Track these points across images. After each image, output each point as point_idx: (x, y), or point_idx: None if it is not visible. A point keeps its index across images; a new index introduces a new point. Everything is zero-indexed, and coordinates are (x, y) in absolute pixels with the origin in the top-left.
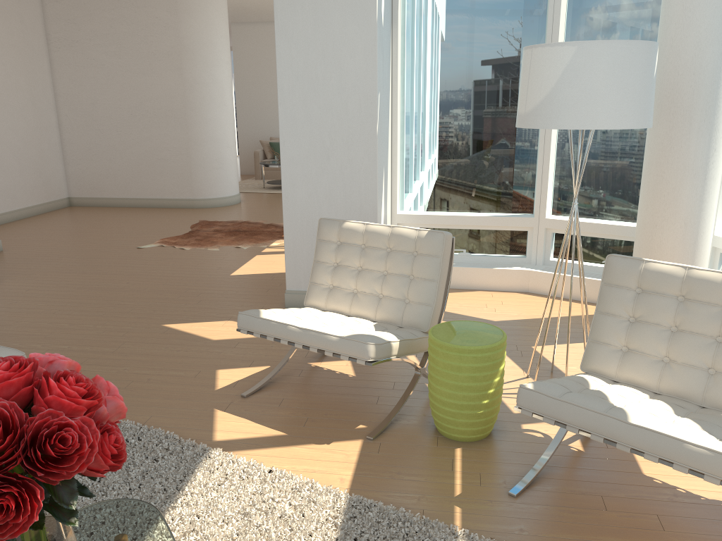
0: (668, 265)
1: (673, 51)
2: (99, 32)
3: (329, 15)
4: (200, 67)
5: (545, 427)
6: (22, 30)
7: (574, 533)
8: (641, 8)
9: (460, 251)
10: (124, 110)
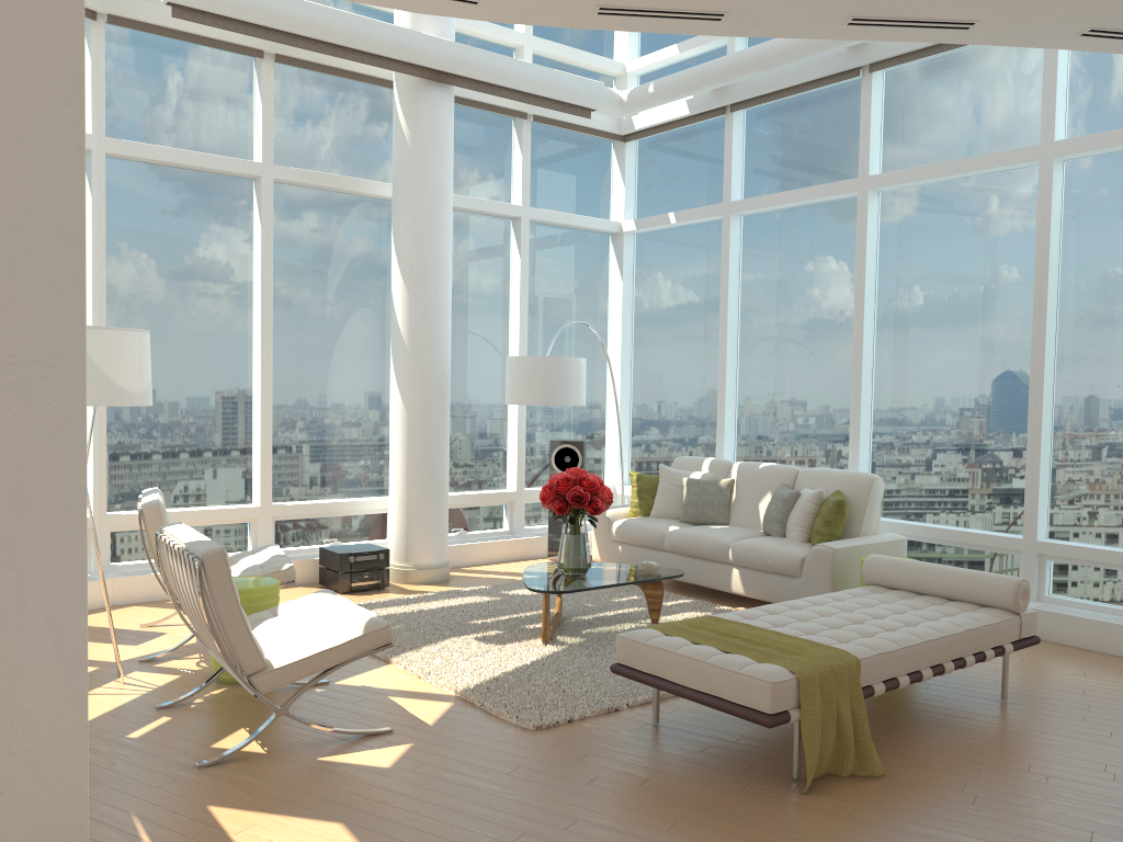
0: (160, 498)
1: None
2: None
3: None
4: None
5: (185, 665)
6: None
7: None
8: None
9: None
10: None
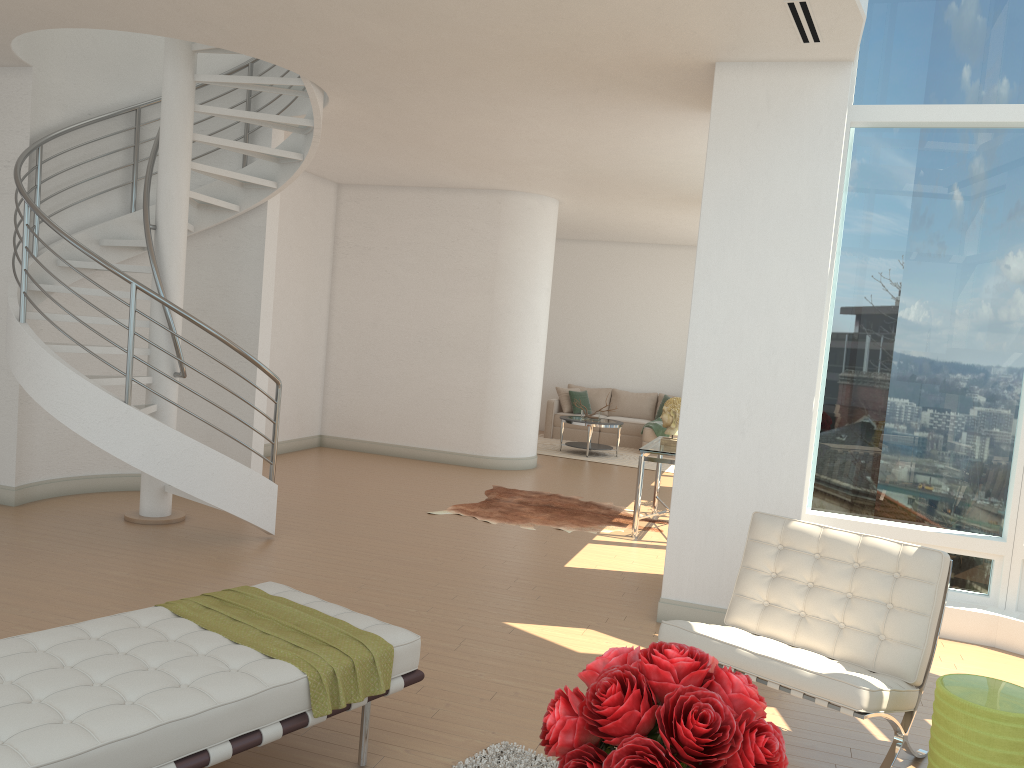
0: None
1: None
2: (399, 240)
3: (767, 262)
4: (516, 292)
5: None
6: (312, 231)
7: None
8: None
9: None
10: (411, 334)
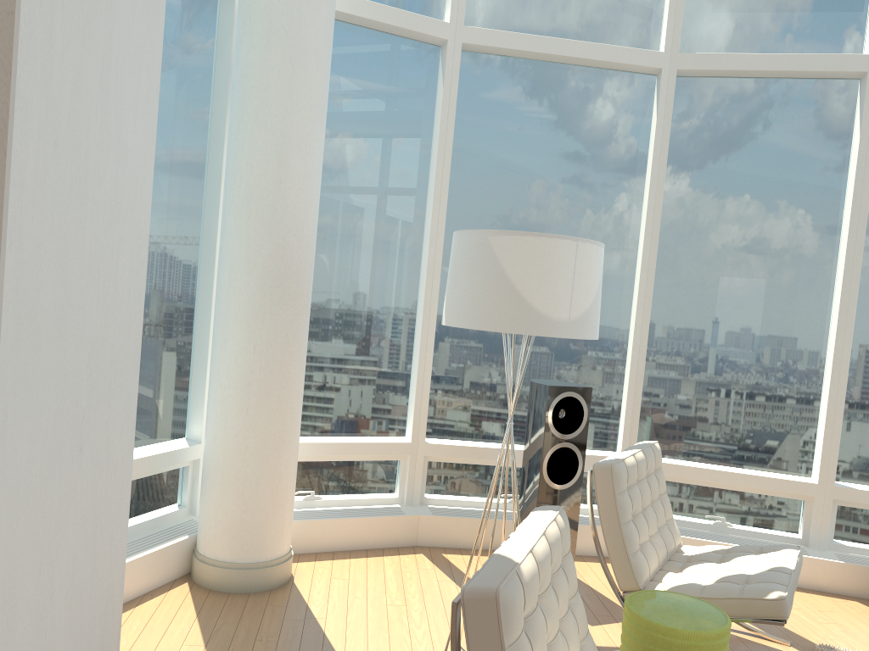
0: (630, 457)
1: (297, 221)
2: None
3: None
4: None
5: None
6: None
7: None
8: None
9: None
10: None
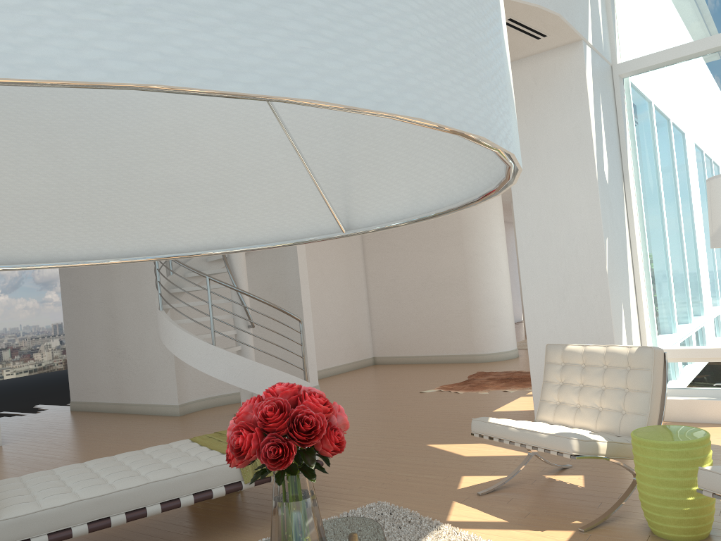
0: None
1: None
2: None
3: (556, 182)
4: (477, 240)
5: None
6: None
7: None
8: None
9: None
10: (416, 282)
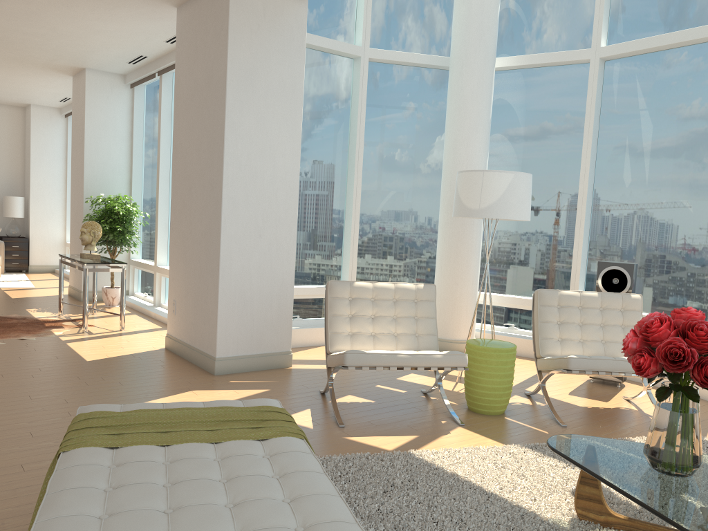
0: (571, 291)
1: None
2: None
3: (269, 121)
4: None
5: (513, 400)
6: None
7: (608, 430)
8: (408, 149)
9: (293, 317)
10: None
